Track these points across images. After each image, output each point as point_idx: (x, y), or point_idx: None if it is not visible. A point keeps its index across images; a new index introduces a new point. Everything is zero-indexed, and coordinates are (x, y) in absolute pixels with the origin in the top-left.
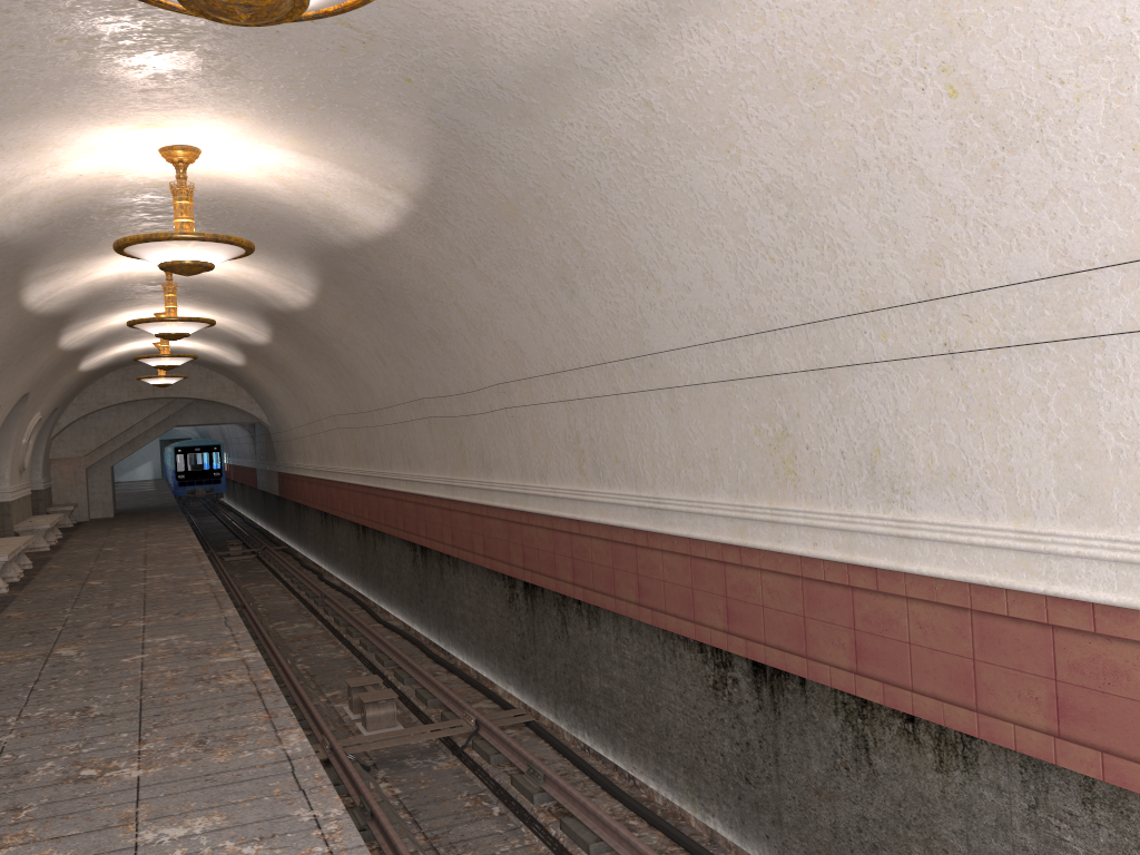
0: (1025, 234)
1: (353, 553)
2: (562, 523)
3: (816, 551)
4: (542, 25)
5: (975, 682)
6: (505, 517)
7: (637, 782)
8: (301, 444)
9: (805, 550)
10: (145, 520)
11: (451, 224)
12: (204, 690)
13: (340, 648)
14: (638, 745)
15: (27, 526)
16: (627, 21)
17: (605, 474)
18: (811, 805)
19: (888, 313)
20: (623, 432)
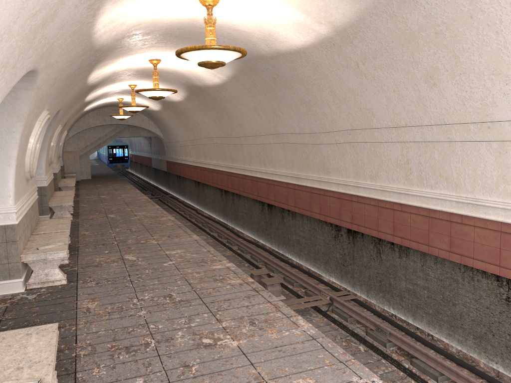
0: None
1: (217, 202)
2: (386, 204)
3: None
4: None
5: None
6: (339, 196)
7: (435, 338)
8: (184, 149)
9: None
10: (108, 181)
11: (354, 44)
12: (224, 287)
13: (226, 250)
14: (434, 319)
15: (64, 184)
16: None
17: (428, 182)
18: None
19: None
20: (450, 161)
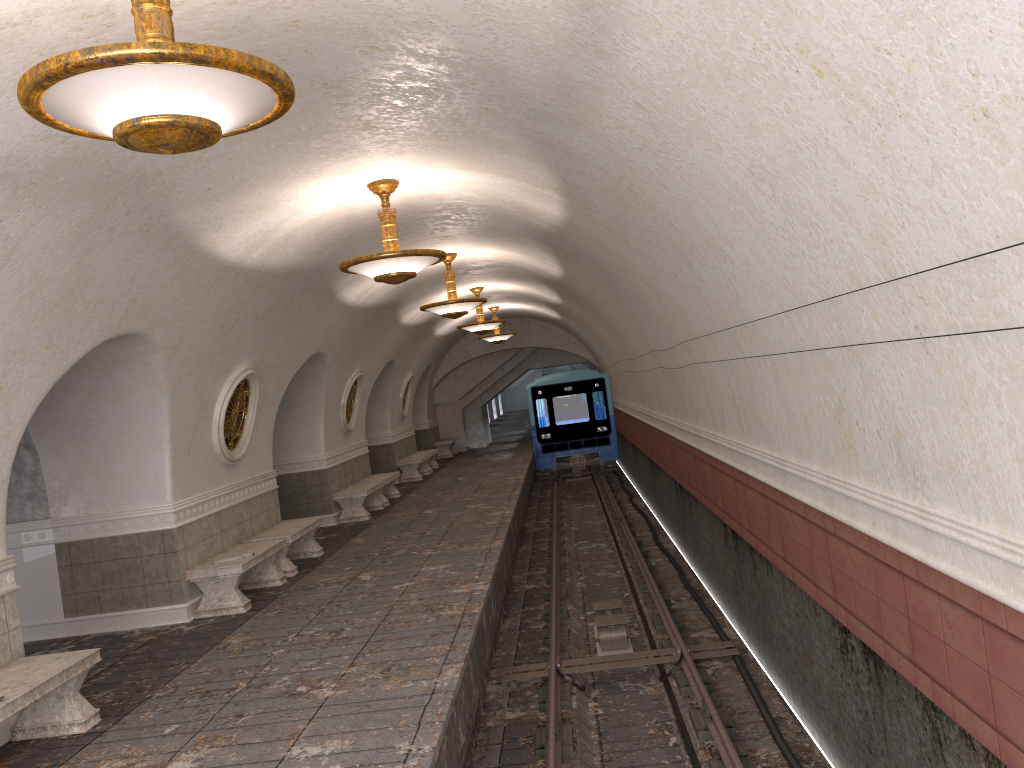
0: (932, 213)
1: (648, 480)
2: (738, 474)
3: (874, 531)
4: (531, 53)
5: (992, 699)
6: (710, 462)
7: (803, 729)
8: (613, 382)
9: (867, 529)
10: (504, 450)
11: (595, 210)
12: (424, 620)
13: (618, 568)
14: (805, 693)
15: (404, 461)
16: (579, 41)
17: (752, 431)
18: None
19: (871, 292)
20: (755, 393)
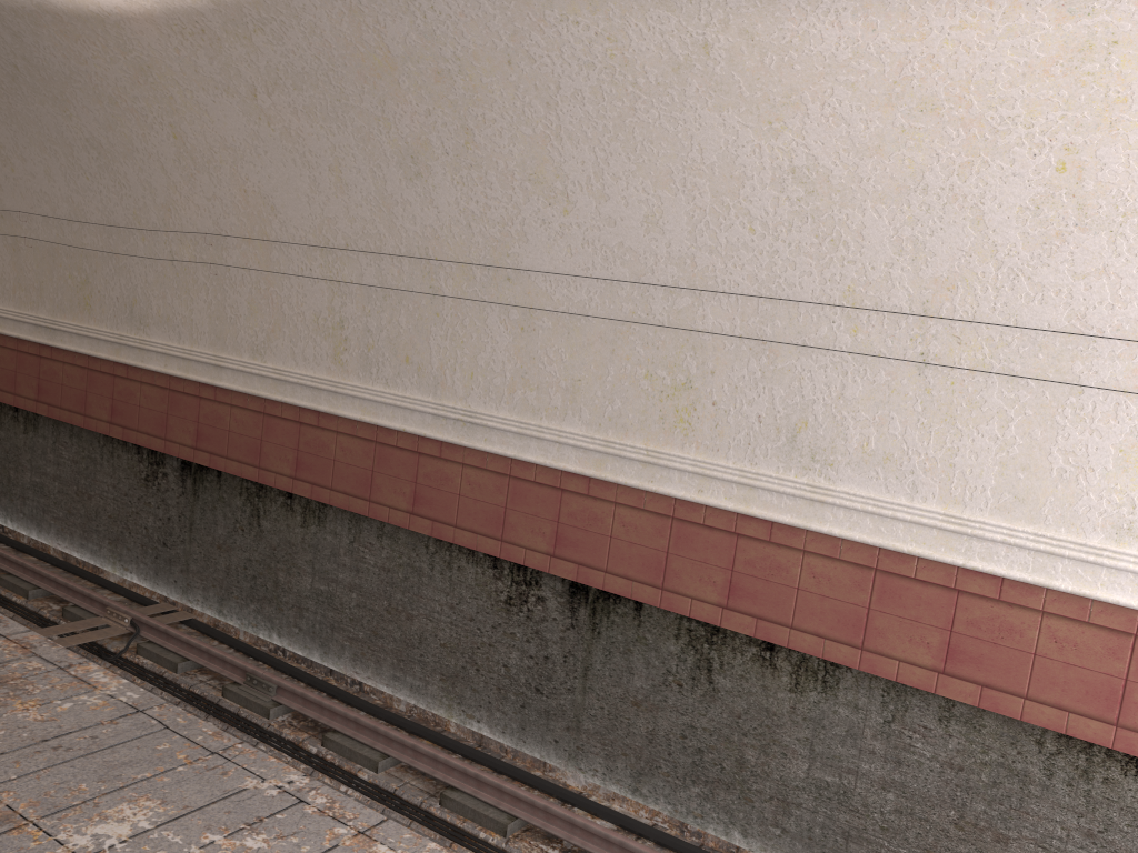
0: (1053, 293)
1: None
2: (286, 410)
3: (702, 498)
4: None
5: (866, 626)
6: (168, 385)
7: (366, 687)
8: None
9: (688, 495)
10: None
11: (254, 44)
12: None
13: None
14: (368, 650)
15: None
16: None
17: (381, 371)
18: (624, 715)
19: (870, 313)
20: (430, 334)
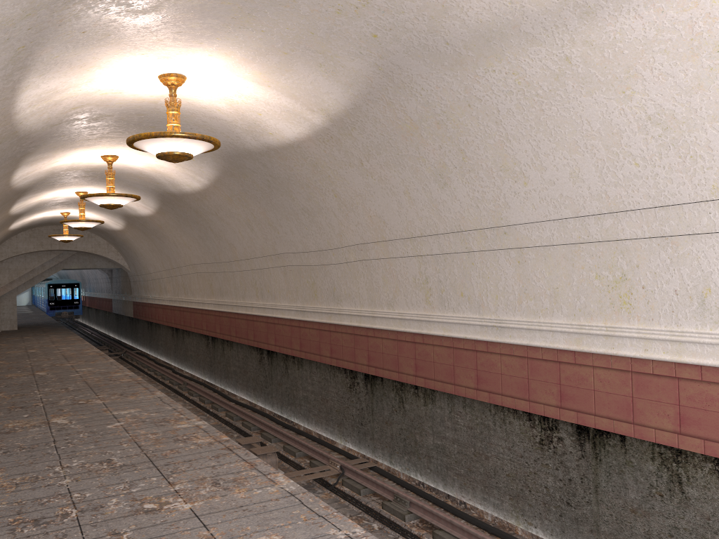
0: None
1: (202, 356)
2: (407, 336)
3: (647, 354)
4: (507, 1)
5: None
6: (353, 331)
7: (468, 505)
8: (157, 283)
9: (637, 354)
10: (43, 332)
11: (354, 136)
12: (187, 447)
13: (209, 418)
14: (467, 481)
15: None
16: (579, 1)
17: (450, 304)
18: (626, 519)
19: None
20: (471, 276)
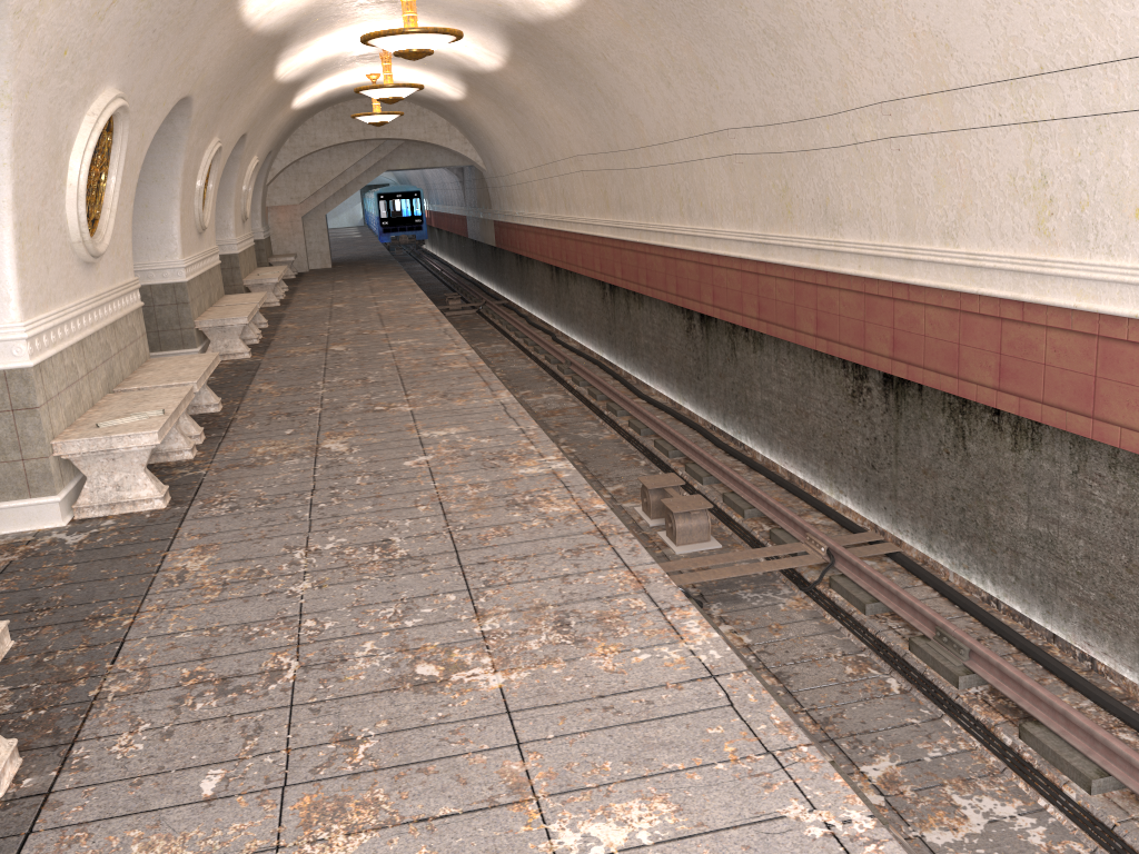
0: None
1: (595, 315)
2: (983, 304)
3: None
4: None
5: None
6: (862, 289)
7: (1100, 667)
8: (525, 190)
9: None
10: (364, 272)
11: None
12: (526, 523)
13: (602, 427)
14: (1103, 618)
15: (255, 280)
16: None
17: (1100, 237)
18: None
19: None
20: None
